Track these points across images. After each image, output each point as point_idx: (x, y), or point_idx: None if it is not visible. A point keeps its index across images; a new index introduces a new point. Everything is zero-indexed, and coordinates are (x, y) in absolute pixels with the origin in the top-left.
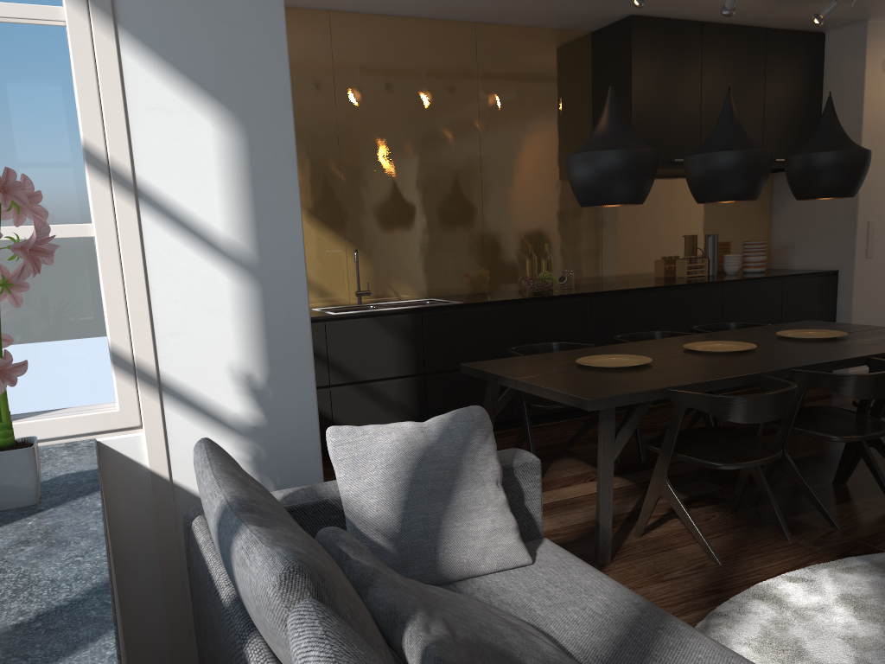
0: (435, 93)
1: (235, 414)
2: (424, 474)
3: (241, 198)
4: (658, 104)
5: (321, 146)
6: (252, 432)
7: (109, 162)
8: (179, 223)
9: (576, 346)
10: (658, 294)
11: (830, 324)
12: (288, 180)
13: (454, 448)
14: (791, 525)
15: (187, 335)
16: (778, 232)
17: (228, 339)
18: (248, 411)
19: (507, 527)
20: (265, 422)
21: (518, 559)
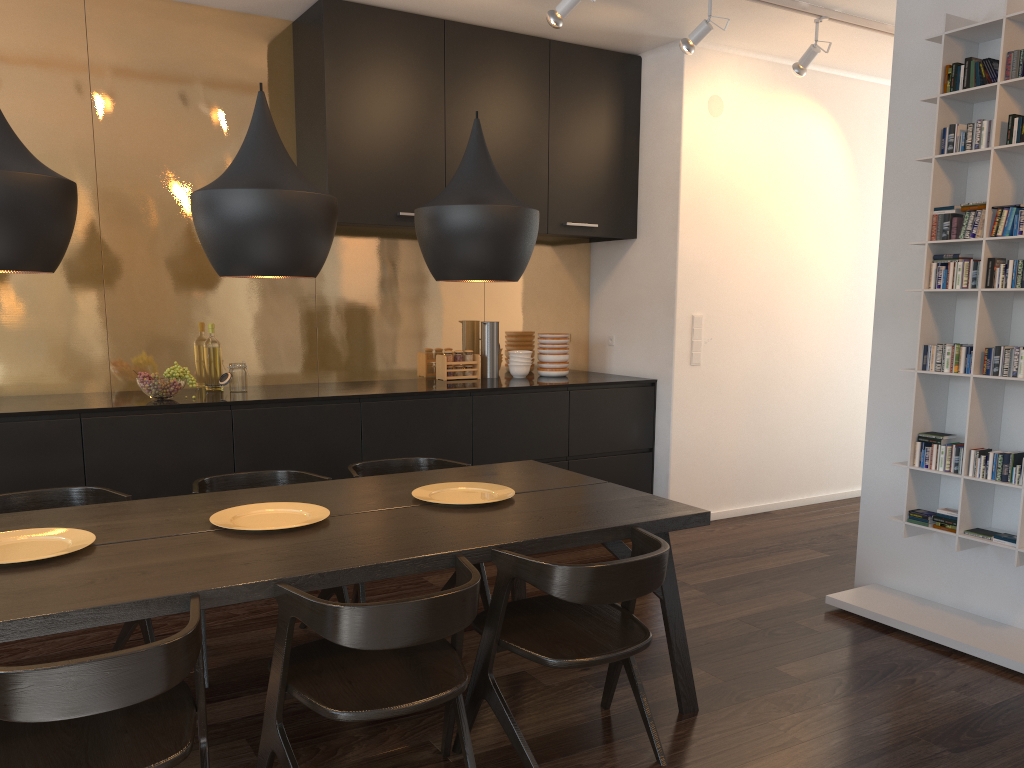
0: (8, 86)
1: None
2: None
3: None
4: (372, 130)
5: None
6: None
7: None
8: None
9: (110, 495)
10: (362, 406)
11: (540, 471)
12: None
13: None
14: None
15: None
16: (596, 322)
17: None
18: None
19: None
20: None
21: None
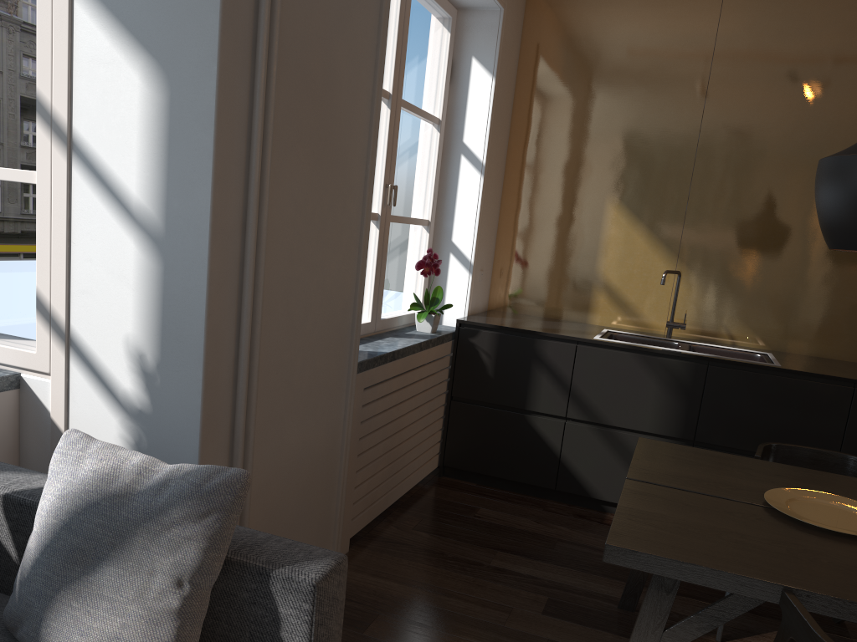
0: None
1: (125, 391)
2: (81, 524)
3: (156, 161)
4: None
5: (673, 144)
6: (138, 415)
7: (52, 113)
8: (101, 180)
9: None
10: None
11: None
12: (203, 145)
13: (142, 509)
14: None
15: (96, 296)
16: None
17: (128, 310)
18: (136, 392)
19: None
20: (150, 409)
21: None
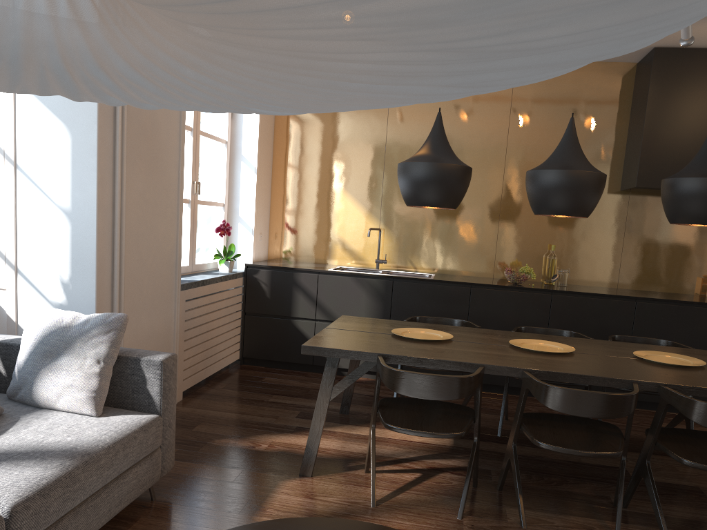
0: (470, 116)
1: (51, 294)
2: (48, 340)
3: (65, 173)
4: (676, 128)
5: (371, 152)
6: (59, 307)
7: (4, 149)
8: (34, 184)
9: (472, 325)
10: (636, 304)
11: None
12: (91, 164)
13: (78, 331)
14: (491, 510)
15: (32, 244)
16: None
17: (52, 251)
18: (58, 294)
19: (84, 387)
20: (67, 302)
21: (83, 409)
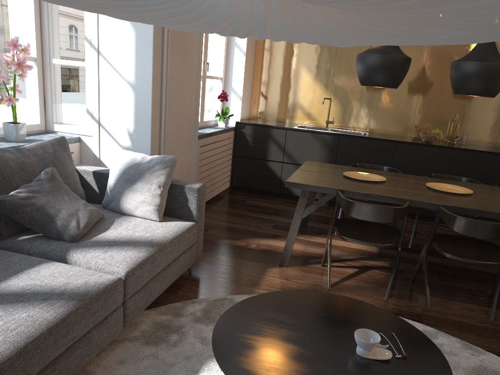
0: None
1: (122, 140)
2: (128, 172)
3: (131, 58)
4: None
5: None
6: (127, 149)
7: (91, 40)
8: (110, 65)
9: (396, 171)
10: None
11: None
12: (149, 52)
13: (146, 167)
14: (406, 295)
15: (109, 107)
16: None
17: (122, 111)
18: (126, 141)
19: (151, 203)
20: (131, 146)
21: (151, 217)
